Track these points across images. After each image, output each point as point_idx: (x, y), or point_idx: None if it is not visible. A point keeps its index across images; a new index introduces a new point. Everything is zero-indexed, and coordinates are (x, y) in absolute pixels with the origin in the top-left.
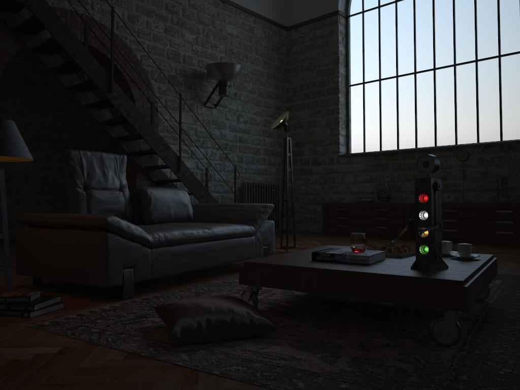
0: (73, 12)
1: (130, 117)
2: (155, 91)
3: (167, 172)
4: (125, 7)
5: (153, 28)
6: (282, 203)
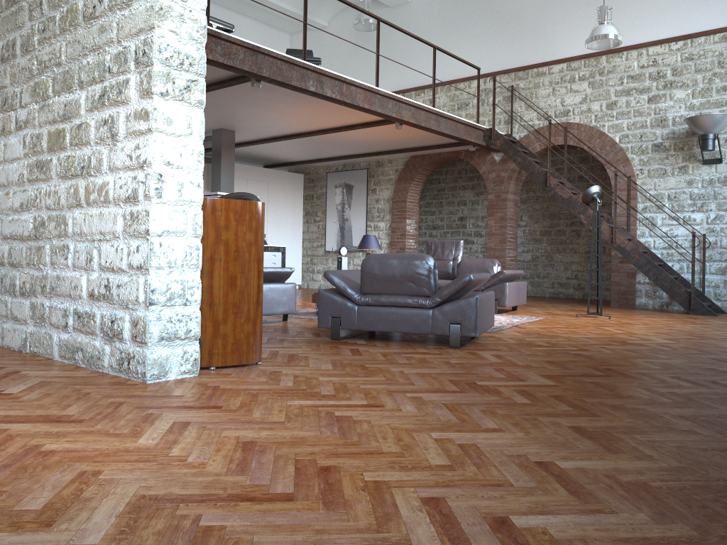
0: (555, 124)
1: (564, 201)
2: (635, 165)
3: (649, 242)
4: (603, 99)
5: (633, 104)
6: (597, 272)
